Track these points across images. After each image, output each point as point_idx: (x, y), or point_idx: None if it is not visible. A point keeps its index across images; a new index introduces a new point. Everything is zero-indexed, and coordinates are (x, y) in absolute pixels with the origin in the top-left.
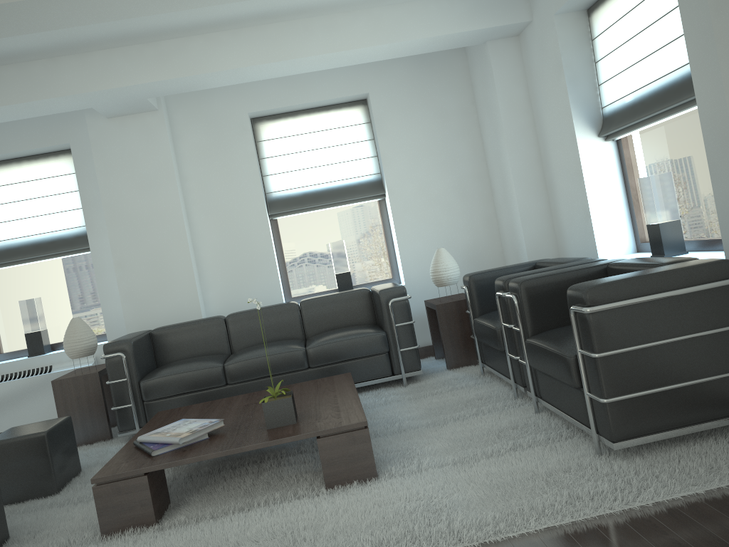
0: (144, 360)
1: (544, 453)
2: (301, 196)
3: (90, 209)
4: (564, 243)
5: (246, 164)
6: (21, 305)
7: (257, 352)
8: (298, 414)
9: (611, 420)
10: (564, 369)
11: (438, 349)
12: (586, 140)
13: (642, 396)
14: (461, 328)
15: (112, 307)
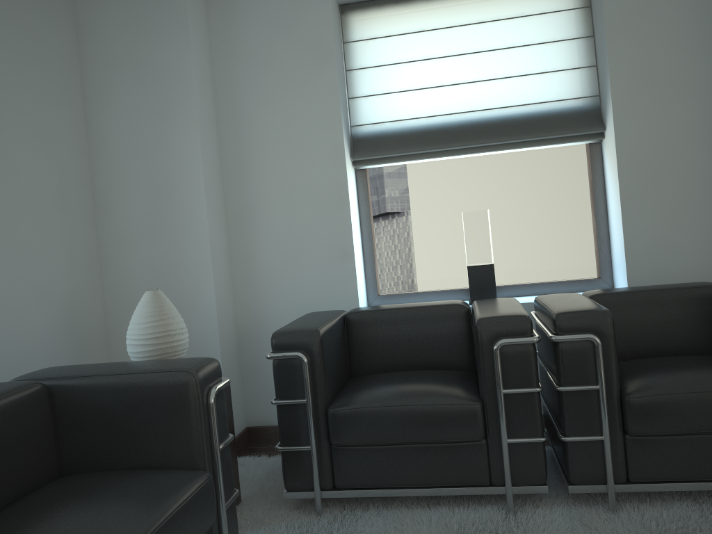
0: None
1: None
2: None
3: None
4: (259, 297)
5: None
6: None
7: None
8: None
9: None
10: None
11: None
12: (348, 159)
13: None
14: None
15: None
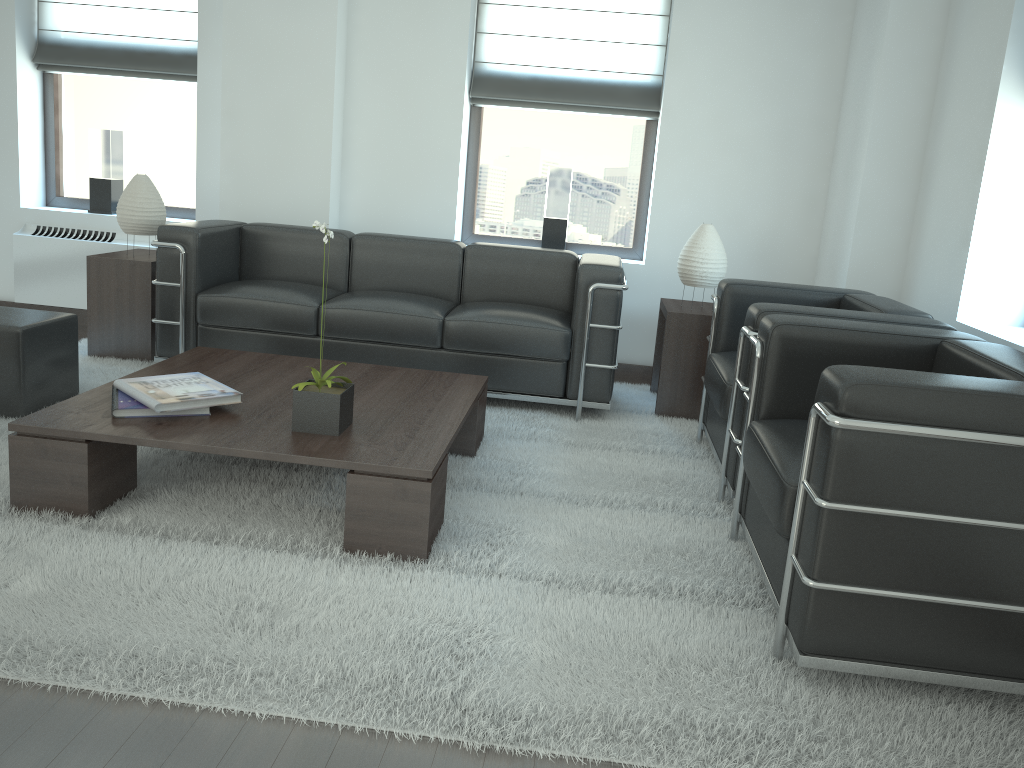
0: (217, 265)
1: (696, 618)
2: (527, 80)
3: (208, 16)
4: (914, 274)
5: (453, 6)
6: (91, 135)
7: (372, 303)
8: (355, 422)
9: (809, 617)
10: (775, 500)
11: (658, 377)
12: (1015, 108)
13: (881, 597)
14: (696, 360)
15: (210, 174)
